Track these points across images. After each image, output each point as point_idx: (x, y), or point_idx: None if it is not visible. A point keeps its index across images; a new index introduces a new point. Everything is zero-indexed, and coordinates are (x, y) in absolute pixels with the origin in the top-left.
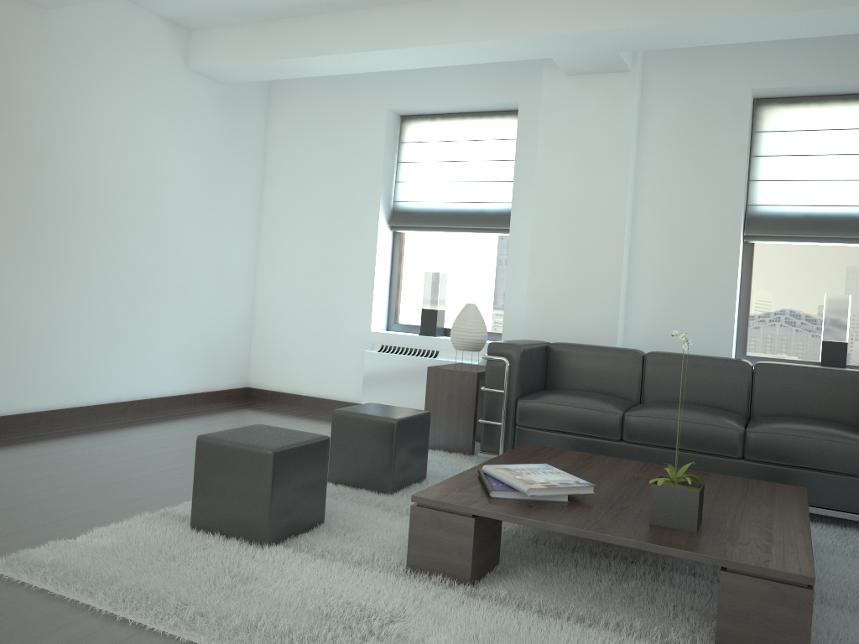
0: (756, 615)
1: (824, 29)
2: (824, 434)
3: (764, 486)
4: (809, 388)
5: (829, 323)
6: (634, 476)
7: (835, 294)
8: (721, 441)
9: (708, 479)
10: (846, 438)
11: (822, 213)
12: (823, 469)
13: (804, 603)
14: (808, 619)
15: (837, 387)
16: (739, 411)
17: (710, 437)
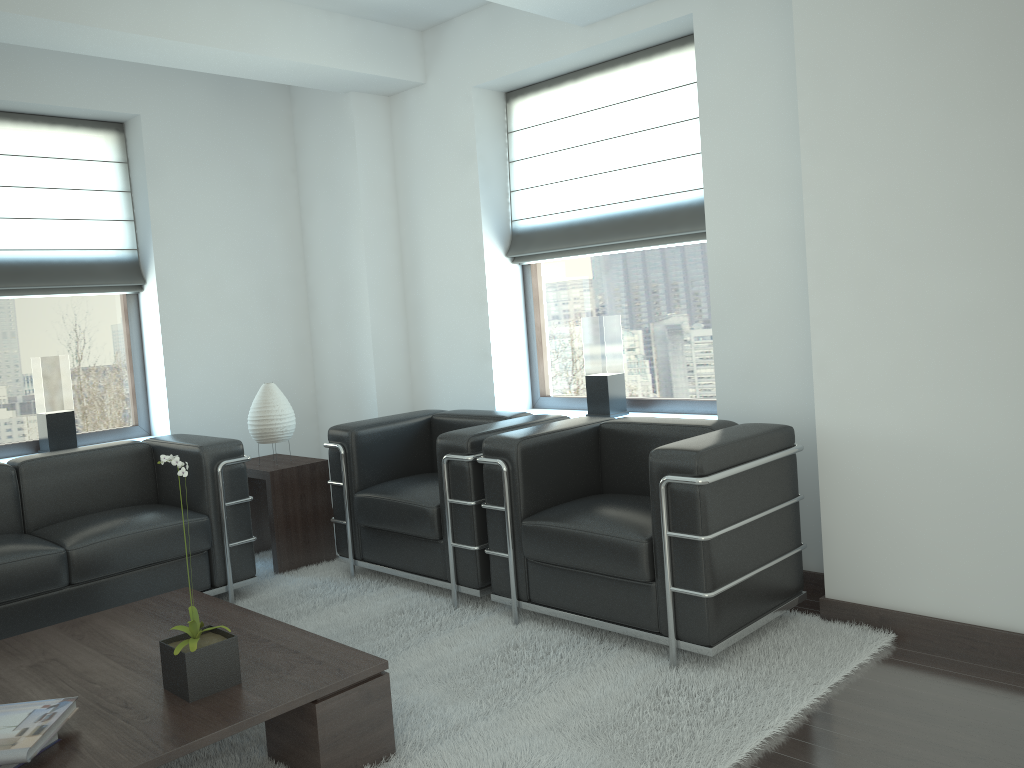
0: (351, 727)
1: (37, 40)
2: (153, 523)
3: (160, 604)
4: (90, 475)
5: (50, 392)
6: (31, 665)
7: (51, 357)
8: (43, 574)
9: (100, 625)
10: (175, 519)
11: (13, 259)
12: (160, 560)
13: (385, 689)
14: (389, 702)
15: (118, 466)
16: (12, 529)
17: (27, 575)
